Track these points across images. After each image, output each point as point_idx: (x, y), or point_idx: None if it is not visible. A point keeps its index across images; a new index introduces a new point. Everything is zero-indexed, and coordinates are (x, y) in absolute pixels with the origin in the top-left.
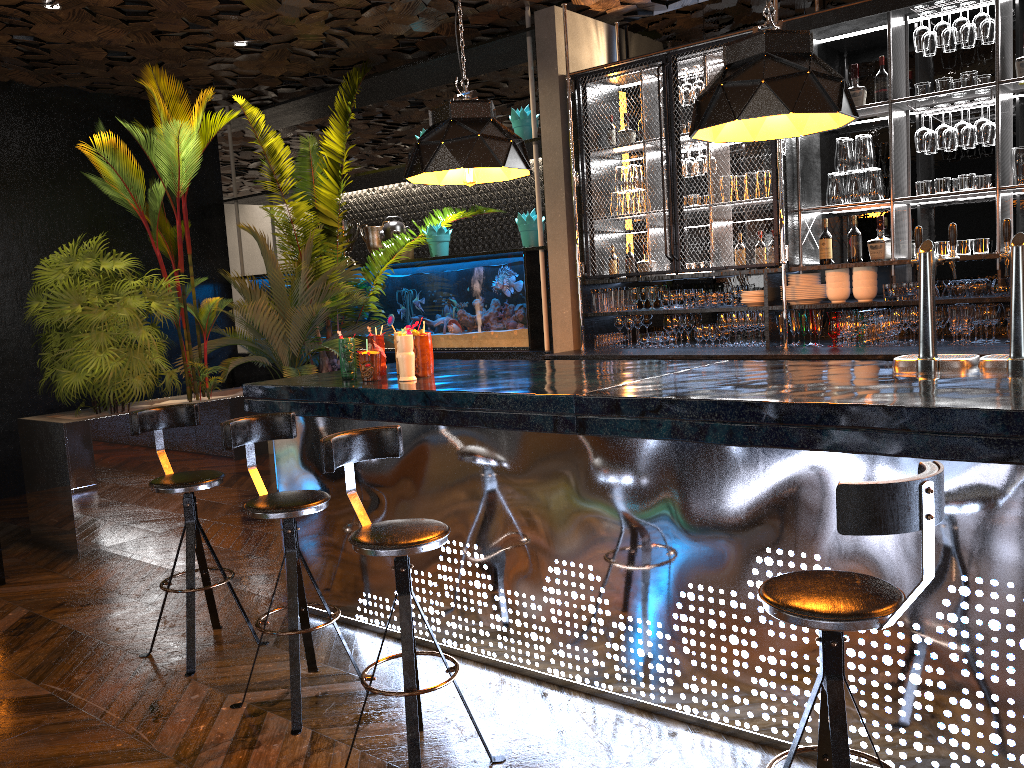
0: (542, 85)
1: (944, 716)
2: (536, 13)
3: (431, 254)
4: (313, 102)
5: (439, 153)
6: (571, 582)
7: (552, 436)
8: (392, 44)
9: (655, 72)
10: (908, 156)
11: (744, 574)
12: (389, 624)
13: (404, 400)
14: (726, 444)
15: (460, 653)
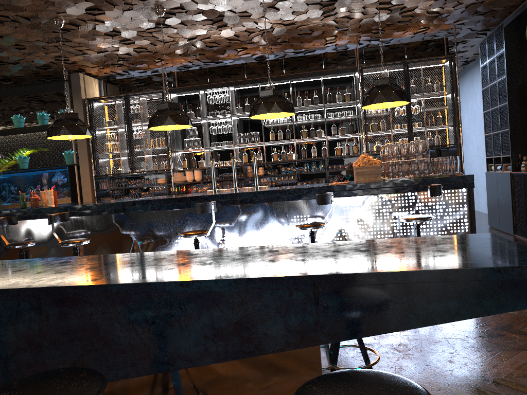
0: (75, 101)
1: None
2: (71, 74)
3: (20, 168)
4: None
5: (62, 129)
6: None
7: (112, 216)
8: (0, 78)
9: (120, 100)
10: (208, 134)
11: (173, 246)
12: None
13: (57, 210)
14: (167, 209)
15: None
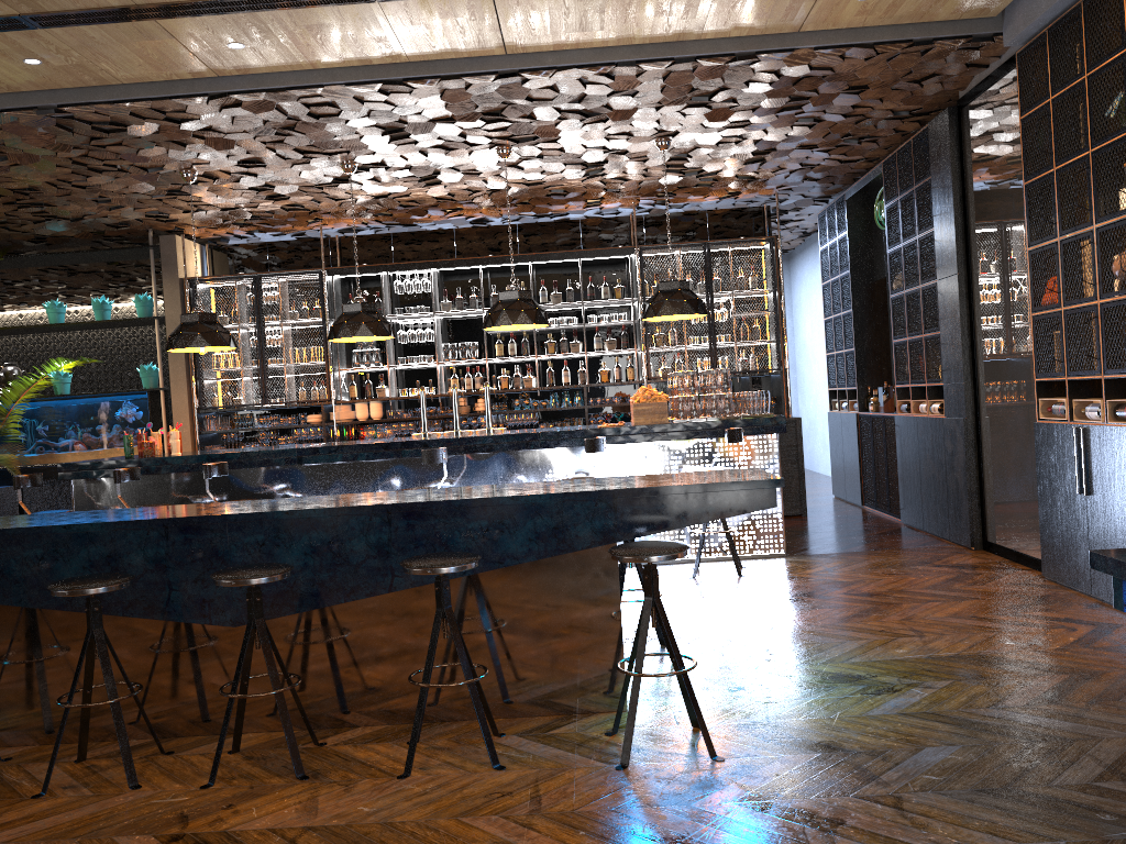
0: (166, 283)
1: None
2: (161, 237)
3: (57, 392)
4: None
5: (197, 338)
6: None
7: (279, 470)
8: (29, 237)
9: (242, 282)
10: (393, 343)
11: None
12: None
13: (193, 460)
14: (366, 460)
15: None
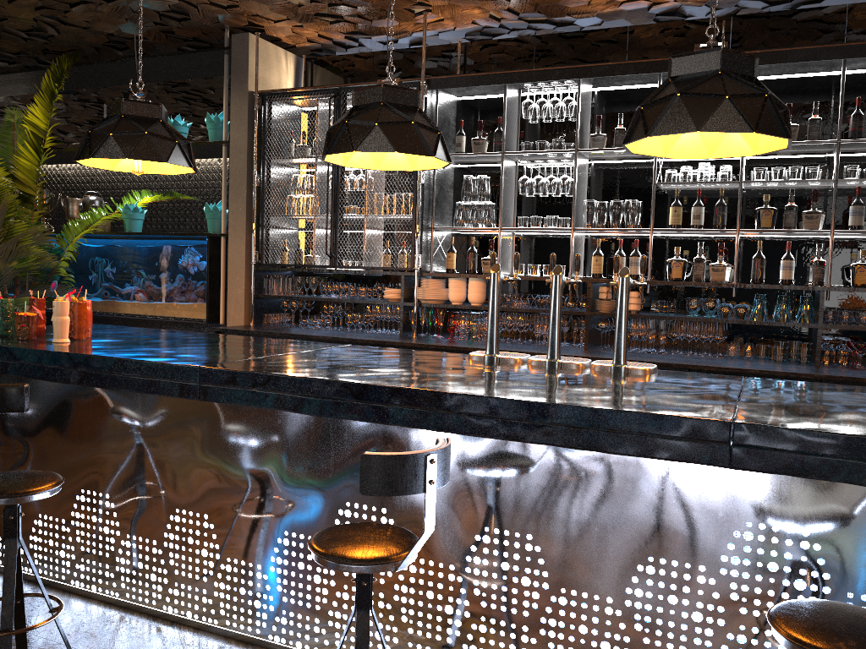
0: (234, 97)
1: (467, 639)
2: (233, 36)
3: (125, 229)
4: (24, 78)
5: (107, 143)
6: (189, 529)
7: (181, 400)
8: (103, 39)
9: (330, 101)
10: (515, 196)
11: (329, 524)
12: (23, 566)
13: (49, 360)
14: (317, 415)
15: (86, 593)
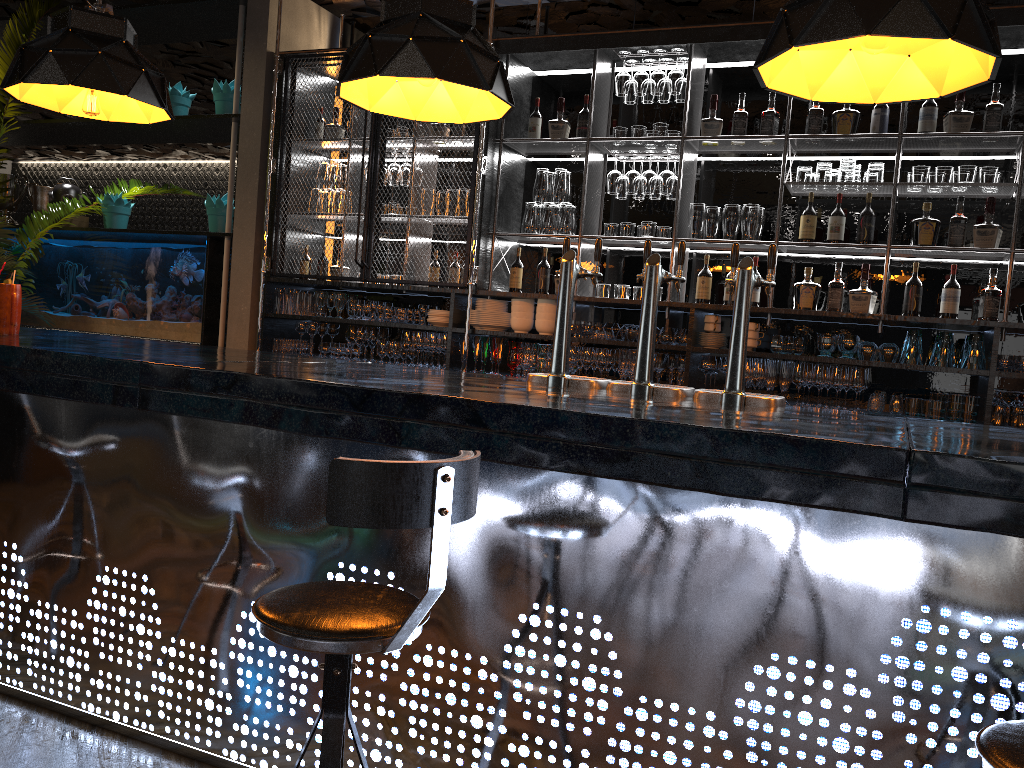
0: (248, 58)
1: (502, 765)
2: None
3: (105, 226)
4: None
5: (45, 63)
6: (121, 595)
7: (119, 413)
8: None
9: None
10: (602, 199)
11: None
12: None
13: None
14: (301, 433)
15: None
